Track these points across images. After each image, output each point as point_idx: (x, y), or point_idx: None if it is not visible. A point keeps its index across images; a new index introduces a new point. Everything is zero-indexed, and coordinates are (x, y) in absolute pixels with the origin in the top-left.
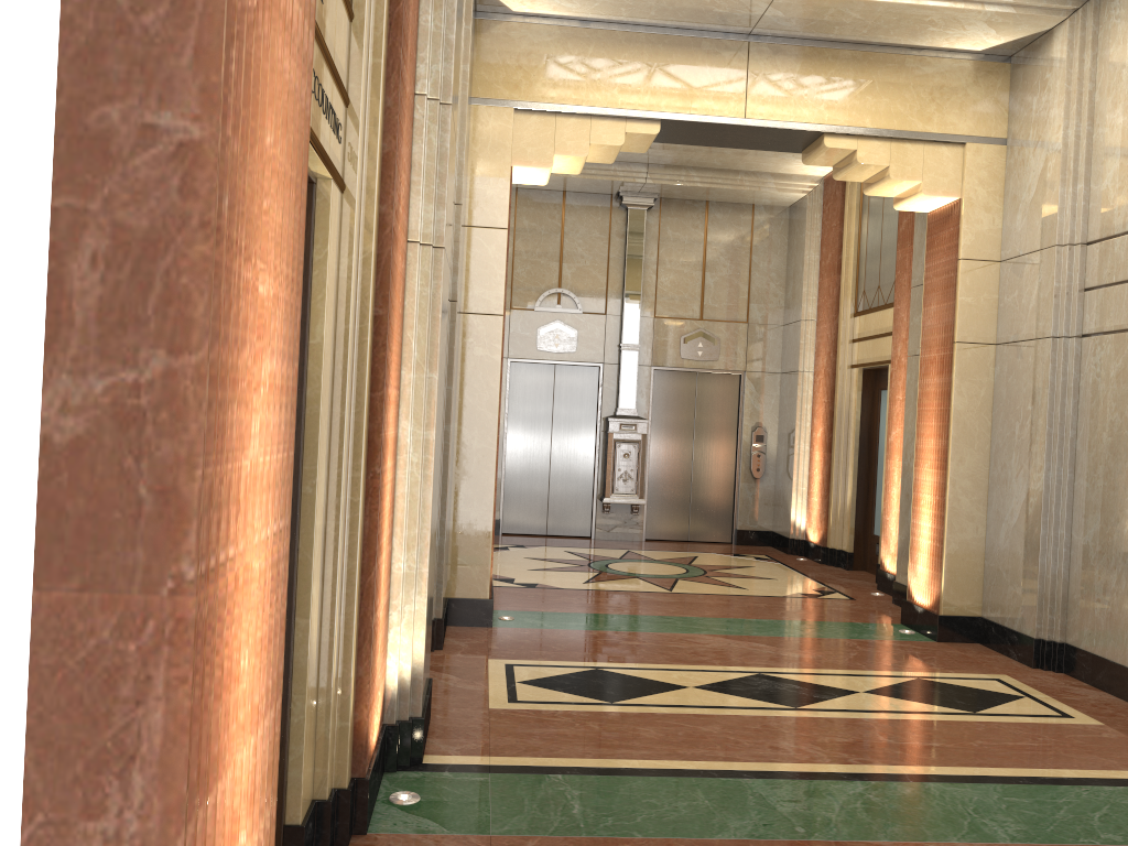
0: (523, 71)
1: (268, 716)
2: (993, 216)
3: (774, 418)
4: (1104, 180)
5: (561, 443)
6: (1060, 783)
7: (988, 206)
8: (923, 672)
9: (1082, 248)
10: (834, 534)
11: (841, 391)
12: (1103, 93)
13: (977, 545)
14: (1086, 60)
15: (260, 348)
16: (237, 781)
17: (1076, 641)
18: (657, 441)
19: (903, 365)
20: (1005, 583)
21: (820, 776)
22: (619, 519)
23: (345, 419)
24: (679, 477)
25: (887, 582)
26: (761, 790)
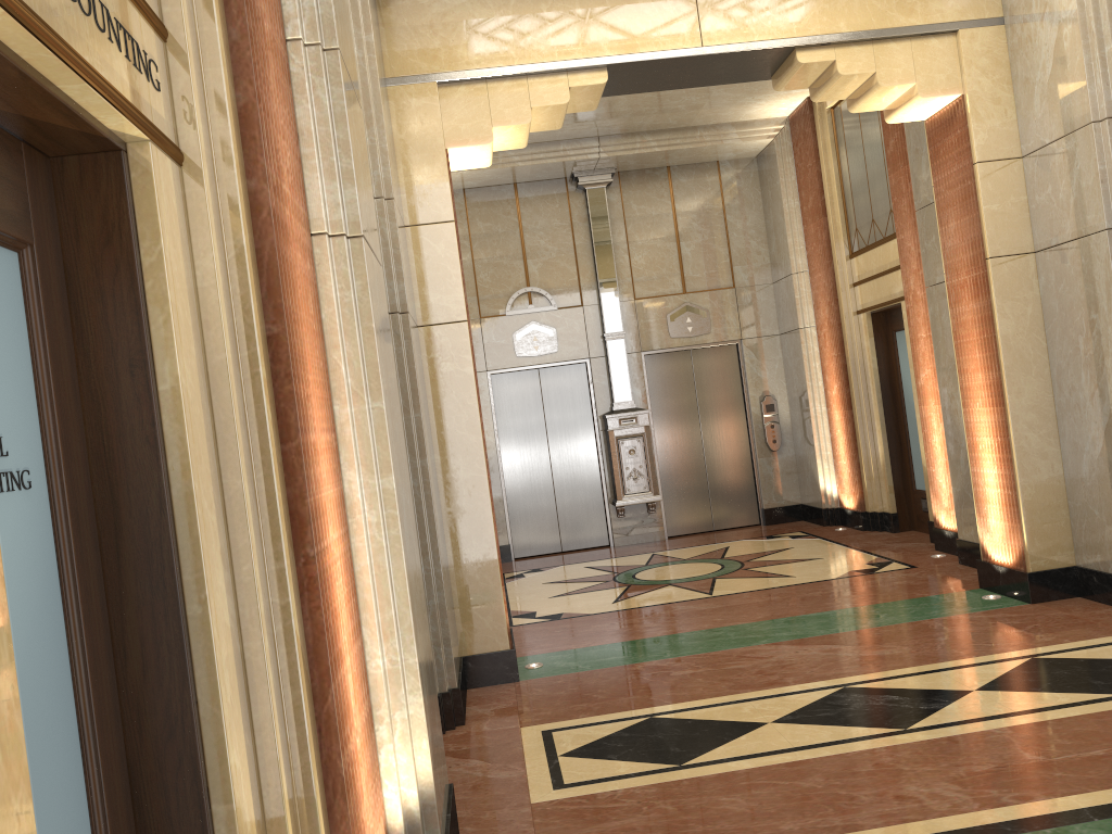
0: (440, 37)
1: None
2: (1004, 107)
3: (782, 383)
4: None
5: (560, 451)
6: None
7: (997, 97)
8: (1035, 648)
9: None
10: (872, 497)
11: (850, 341)
12: None
13: (1056, 485)
14: None
15: None
16: None
17: None
18: (661, 430)
19: (920, 298)
20: (1100, 523)
21: (975, 833)
22: (636, 520)
23: (243, 490)
24: (691, 464)
25: (946, 540)
26: None
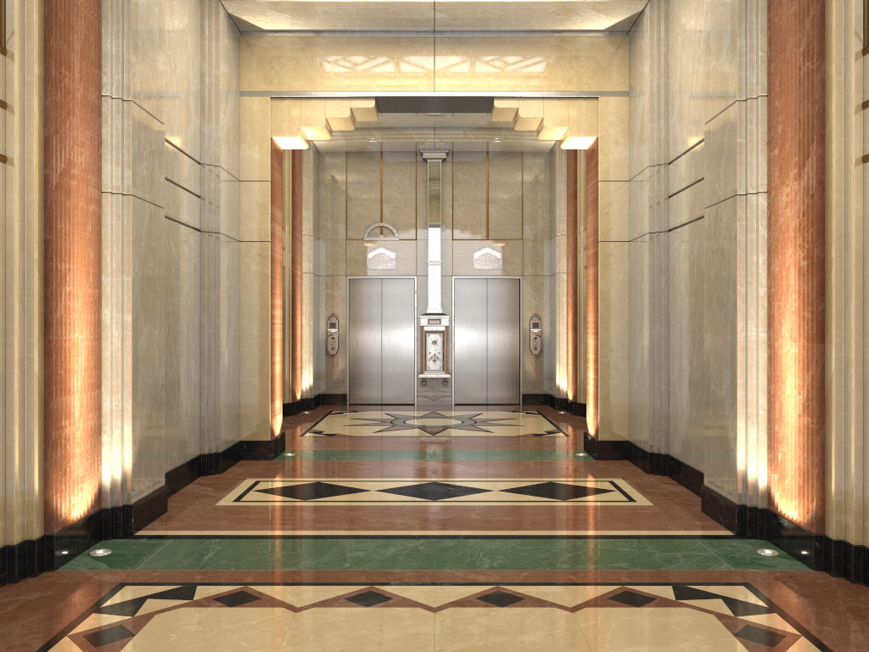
0: (275, 70)
1: None
2: (621, 148)
3: (546, 309)
4: (673, 116)
5: (389, 336)
6: (569, 538)
7: (617, 141)
8: (559, 478)
9: (665, 167)
10: (581, 392)
11: (580, 286)
12: (671, 54)
13: (623, 389)
14: (662, 31)
15: None
16: None
17: (672, 452)
18: (460, 331)
19: None
20: (637, 414)
21: (400, 537)
22: (434, 389)
23: (14, 304)
24: (477, 357)
25: None
26: (348, 545)
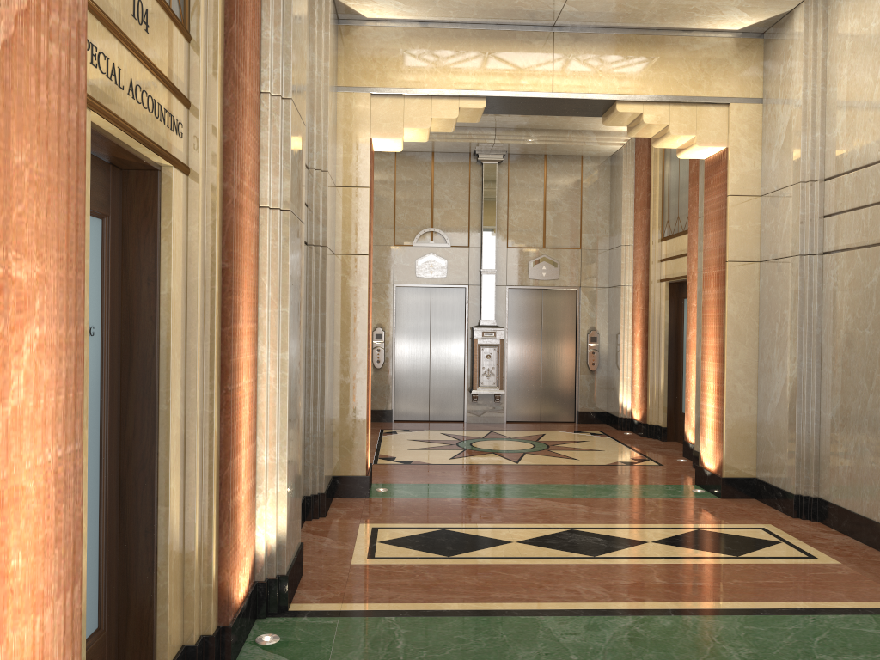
0: (377, 63)
1: (61, 597)
2: (753, 160)
3: (605, 322)
4: (835, 129)
5: (437, 348)
6: (793, 613)
7: (749, 152)
8: (704, 524)
9: (820, 183)
10: (652, 413)
11: (653, 300)
12: (832, 59)
13: (750, 421)
14: (819, 33)
15: (20, 319)
16: (16, 652)
17: (826, 496)
18: (513, 344)
19: (696, 279)
20: (772, 450)
21: (600, 612)
22: (485, 406)
23: (197, 350)
24: (531, 372)
25: (689, 450)
26: (551, 625)
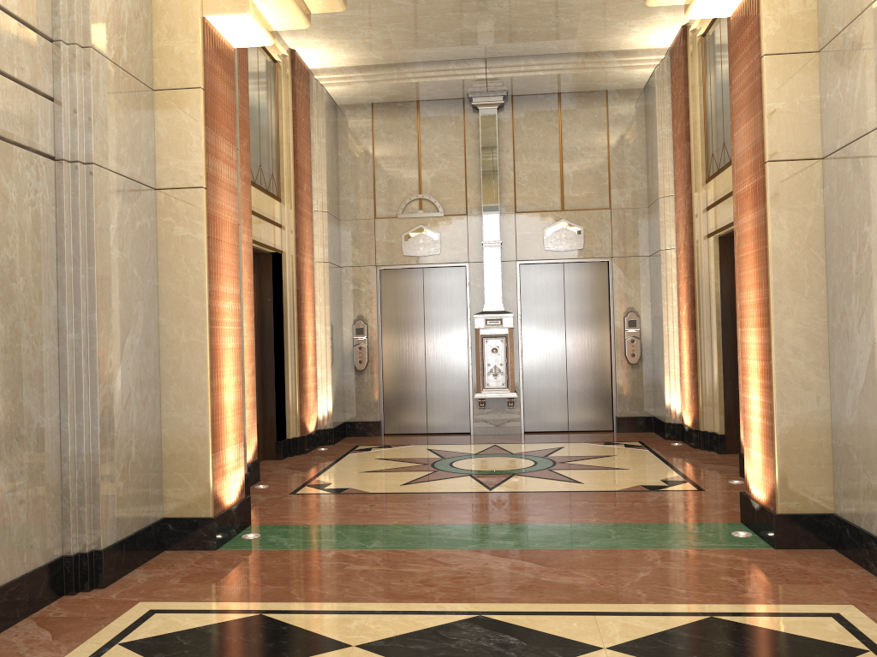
0: None
1: None
2: None
3: (646, 301)
4: None
5: (434, 343)
6: None
7: None
8: (726, 604)
9: None
10: (705, 416)
11: (699, 264)
12: None
13: (820, 421)
14: None
15: None
16: None
17: None
18: (528, 334)
19: None
20: (857, 469)
21: None
22: (496, 413)
23: None
24: (553, 368)
25: None
26: None
